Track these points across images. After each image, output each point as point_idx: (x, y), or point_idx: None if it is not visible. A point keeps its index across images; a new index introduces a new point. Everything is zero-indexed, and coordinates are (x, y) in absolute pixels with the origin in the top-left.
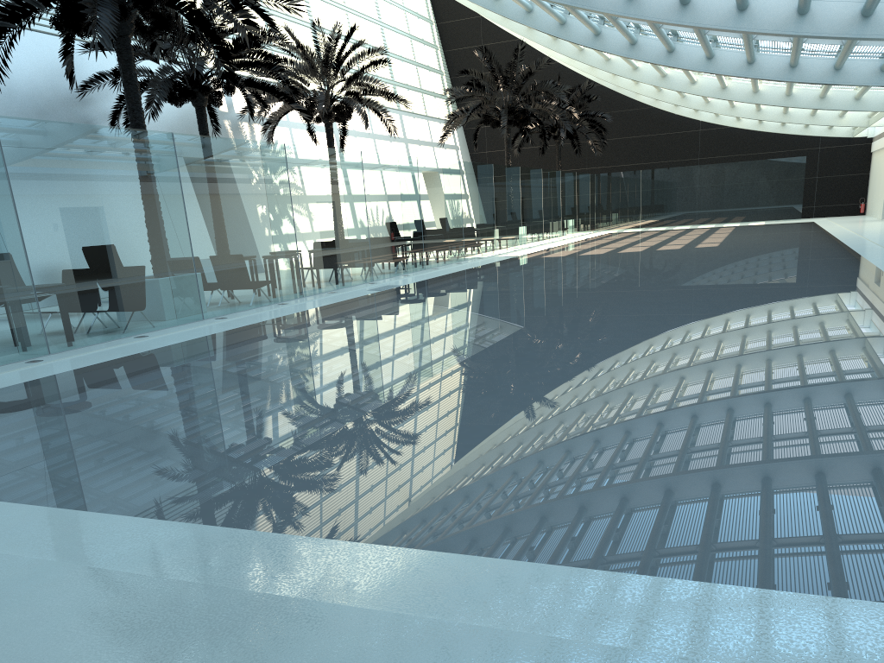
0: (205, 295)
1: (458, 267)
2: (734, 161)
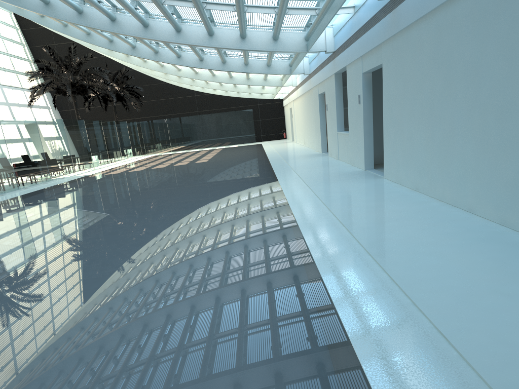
0: None
1: (44, 185)
2: (216, 112)
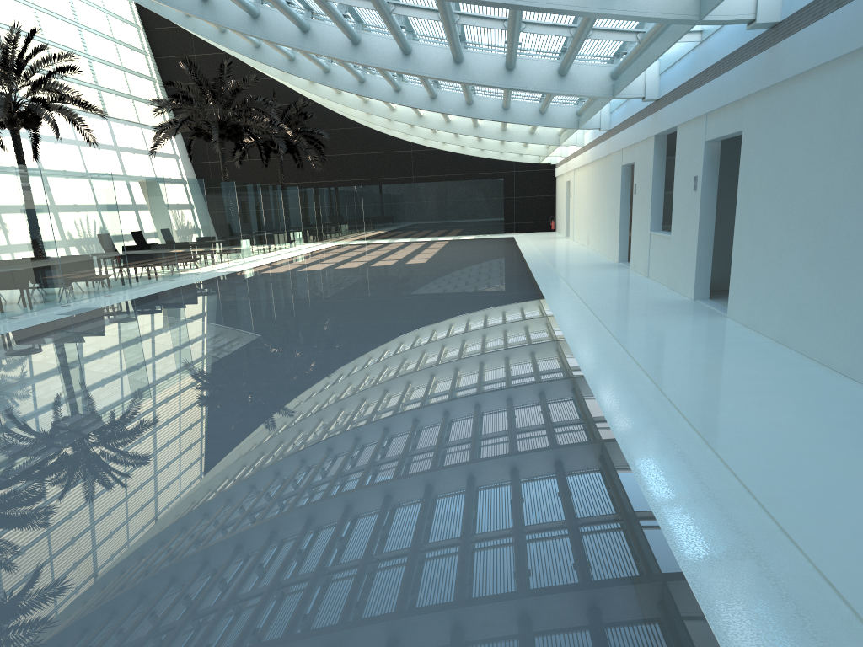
0: None
1: (170, 284)
2: (444, 180)
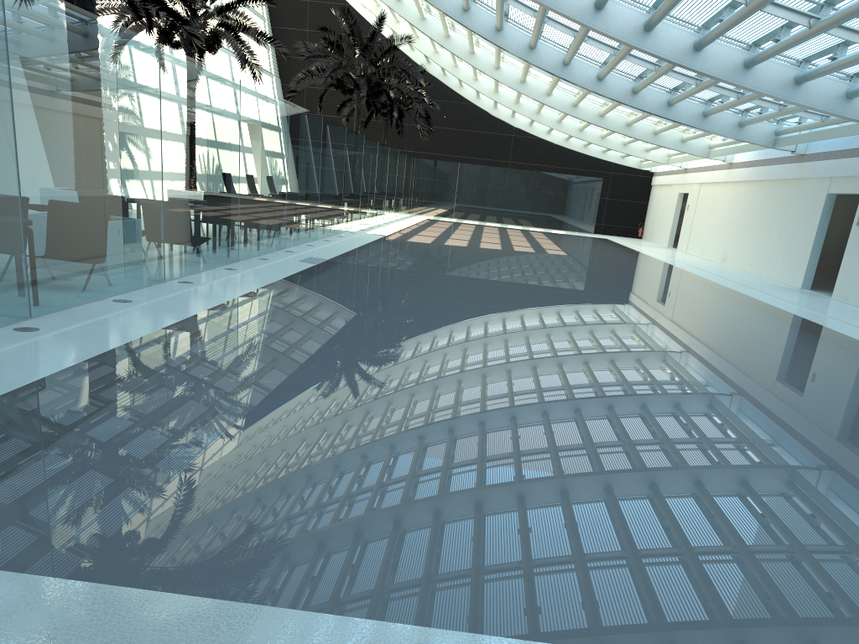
0: (169, 252)
1: (348, 241)
2: (540, 171)
